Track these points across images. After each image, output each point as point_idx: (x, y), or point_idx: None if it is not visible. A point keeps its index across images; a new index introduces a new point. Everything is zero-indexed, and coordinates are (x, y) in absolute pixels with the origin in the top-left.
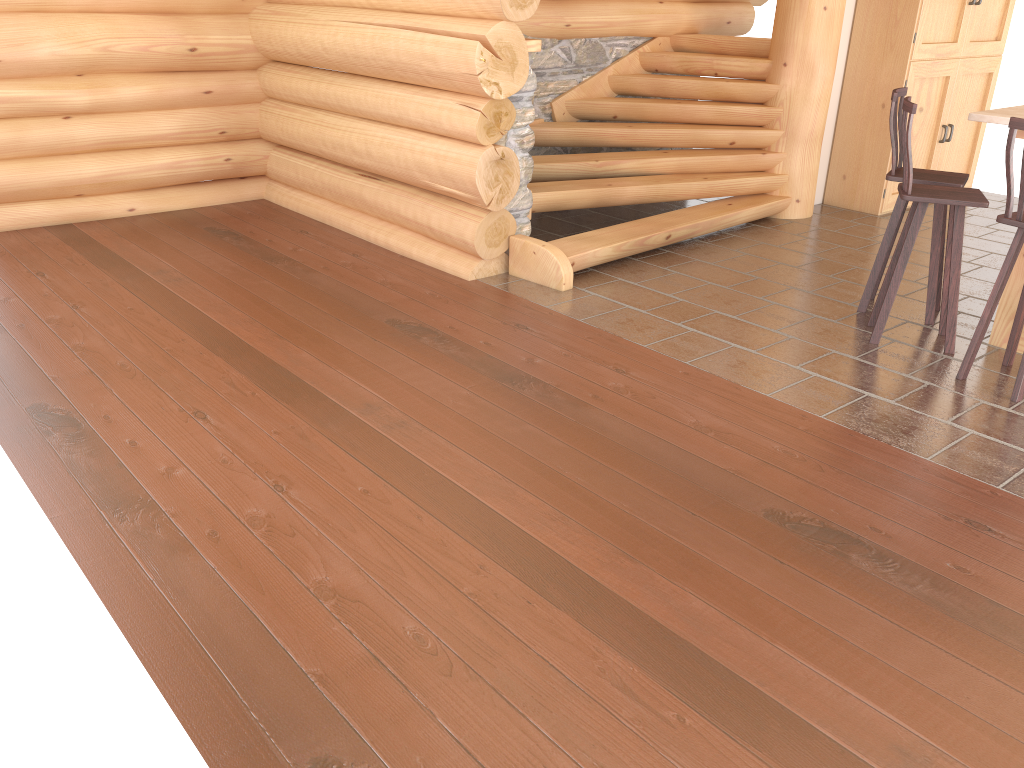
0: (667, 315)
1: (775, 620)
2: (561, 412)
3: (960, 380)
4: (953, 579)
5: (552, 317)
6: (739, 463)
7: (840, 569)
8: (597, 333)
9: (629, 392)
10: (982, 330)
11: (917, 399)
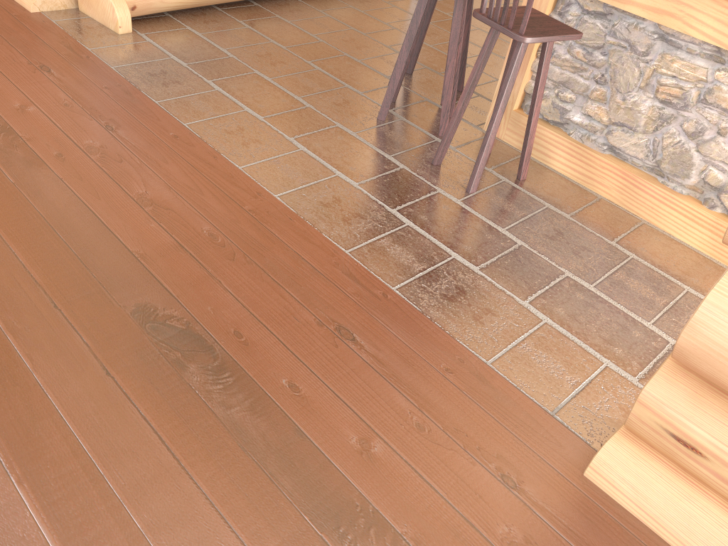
0: (205, 71)
1: (44, 452)
2: (7, 171)
3: (434, 166)
4: (277, 400)
5: (86, 61)
6: (153, 245)
7: (166, 384)
8: (119, 83)
9: (100, 153)
10: (455, 122)
11: (381, 183)
